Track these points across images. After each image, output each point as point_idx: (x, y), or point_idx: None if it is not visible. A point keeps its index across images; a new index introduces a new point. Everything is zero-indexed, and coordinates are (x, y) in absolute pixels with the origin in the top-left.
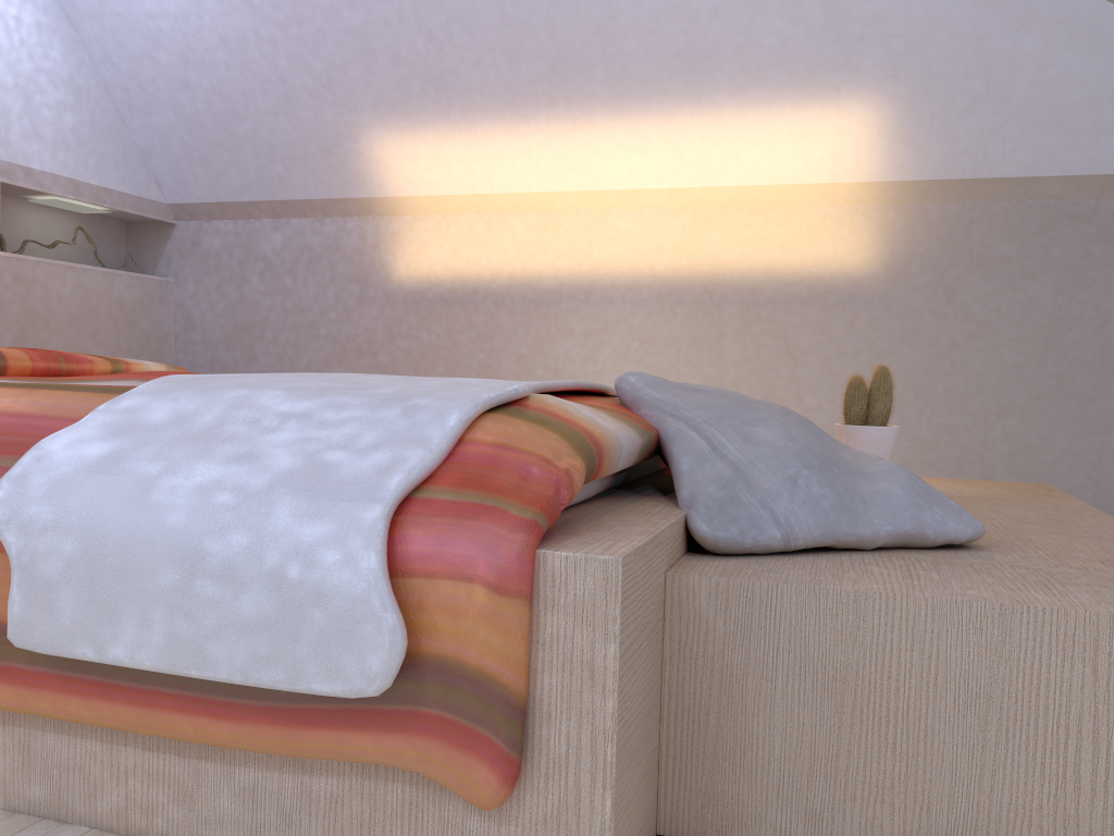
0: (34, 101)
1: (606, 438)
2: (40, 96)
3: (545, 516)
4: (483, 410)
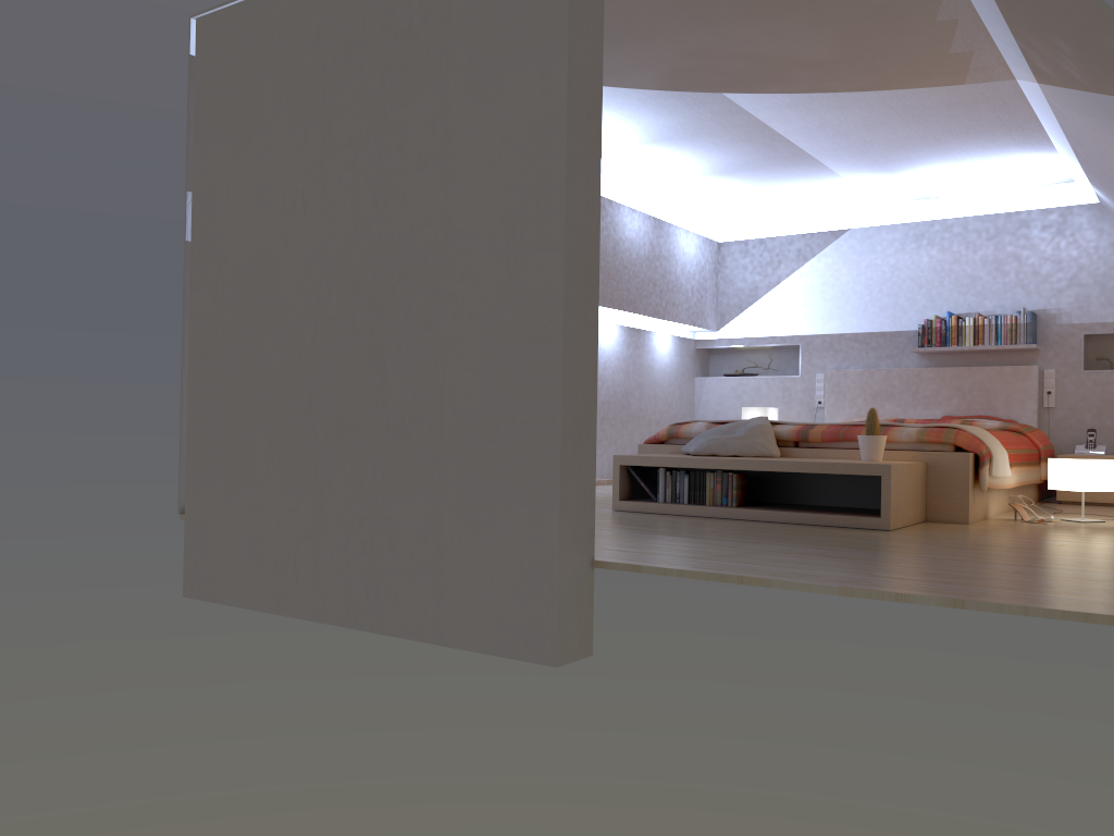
0: (1107, 286)
1: (684, 429)
2: (1112, 281)
3: (648, 439)
4: (671, 424)
